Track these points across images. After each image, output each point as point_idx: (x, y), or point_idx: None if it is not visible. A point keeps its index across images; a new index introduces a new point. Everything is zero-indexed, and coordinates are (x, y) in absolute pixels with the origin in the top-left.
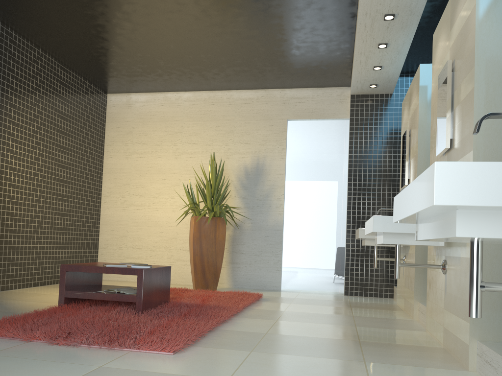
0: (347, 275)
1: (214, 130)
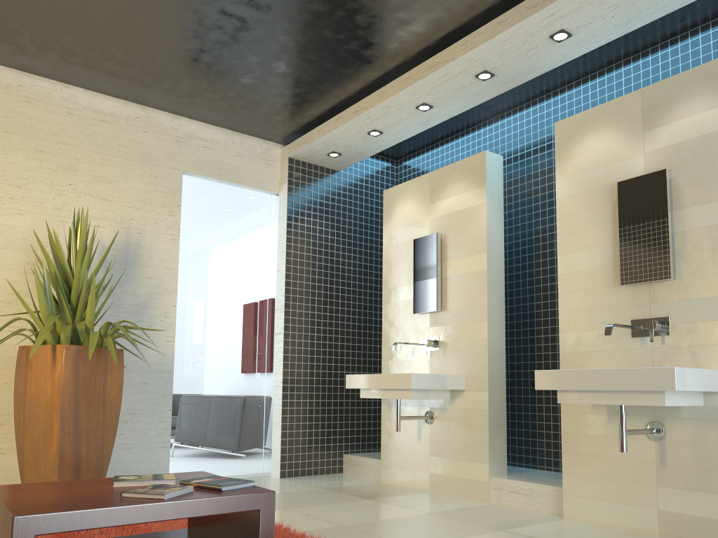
0: (285, 444)
1: (32, 158)
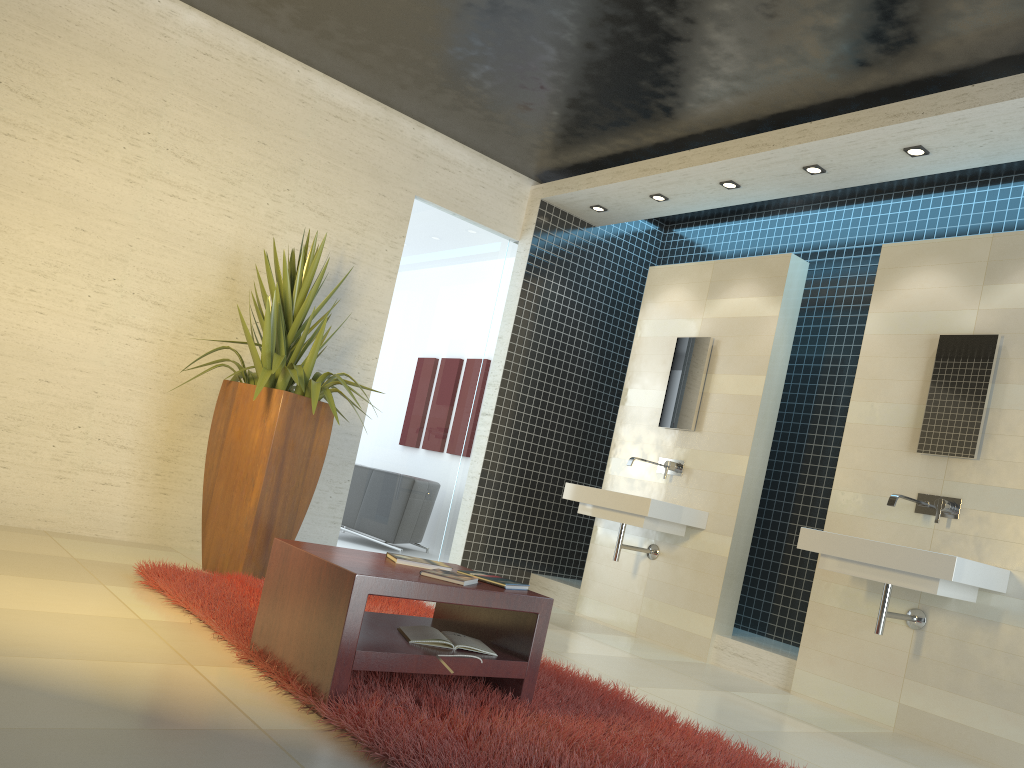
0: (469, 548)
1: (253, 150)
